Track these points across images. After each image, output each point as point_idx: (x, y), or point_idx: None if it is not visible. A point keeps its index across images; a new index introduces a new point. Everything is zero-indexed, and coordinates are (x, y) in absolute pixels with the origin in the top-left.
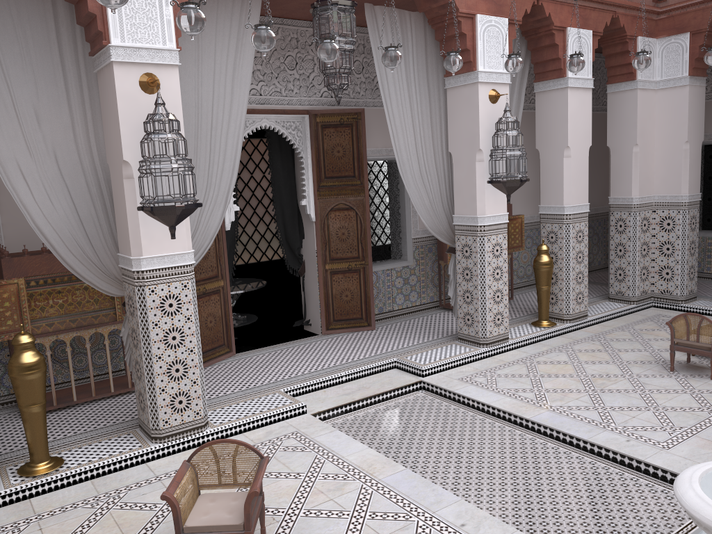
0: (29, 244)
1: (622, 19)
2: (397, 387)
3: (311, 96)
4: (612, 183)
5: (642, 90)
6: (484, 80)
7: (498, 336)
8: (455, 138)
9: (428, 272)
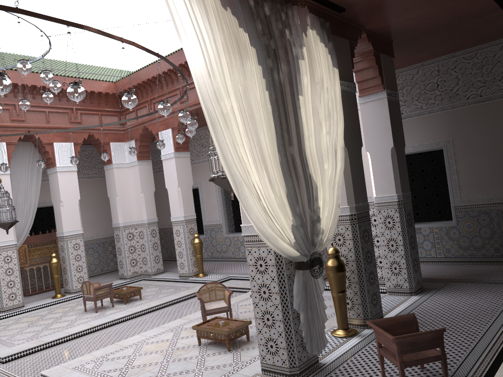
0: None
1: (97, 135)
2: None
3: None
4: (112, 215)
5: (117, 168)
6: None
7: (13, 306)
8: None
9: None
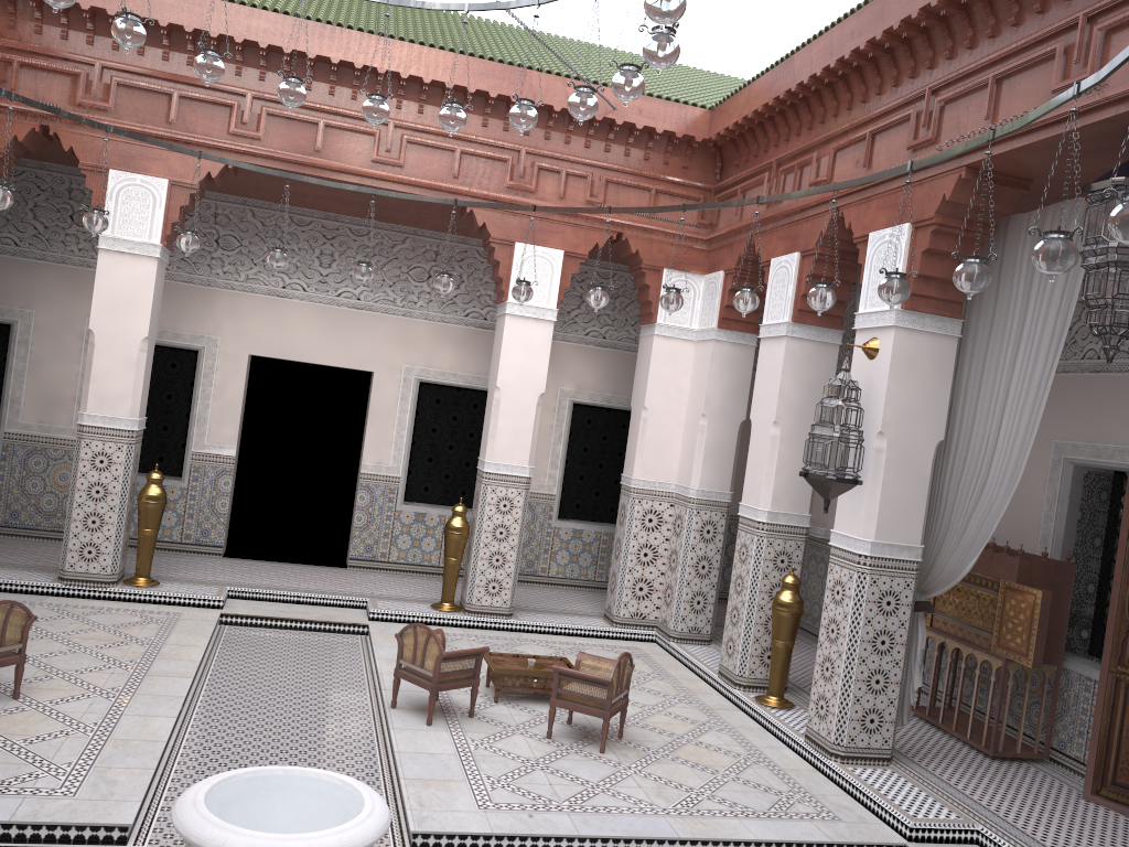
0: (1013, 540)
1: None
2: None
3: None
4: None
5: None
6: None
7: None
8: None
9: None
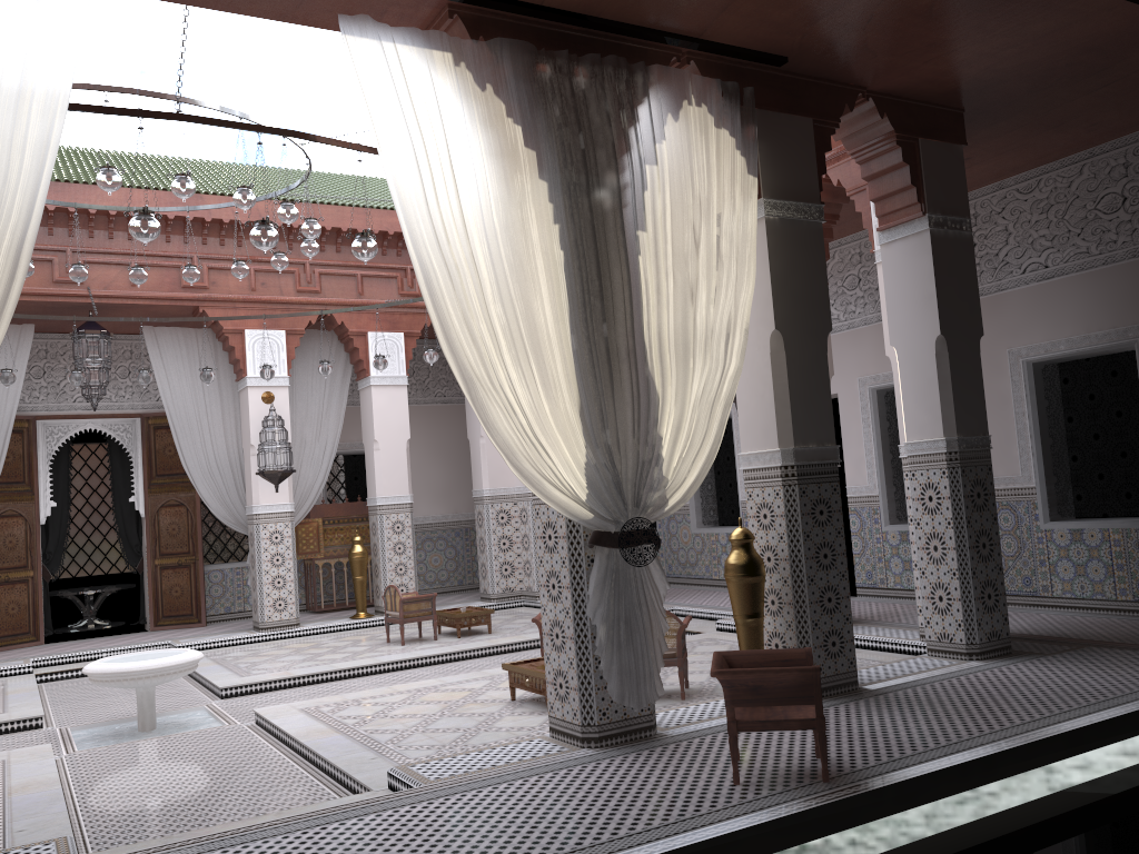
0: None
1: None
2: None
3: (145, 401)
4: (473, 475)
5: None
6: (255, 384)
7: (280, 621)
8: (244, 435)
9: None
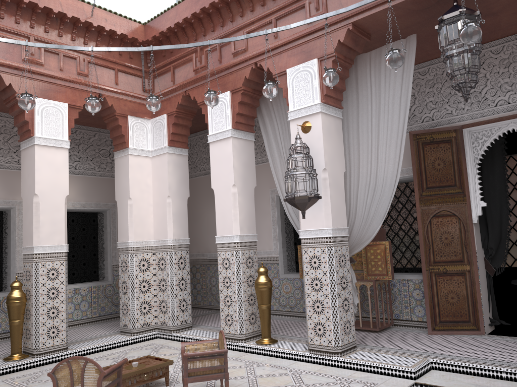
0: None
1: None
2: None
3: None
4: None
5: None
6: None
7: None
8: None
9: None
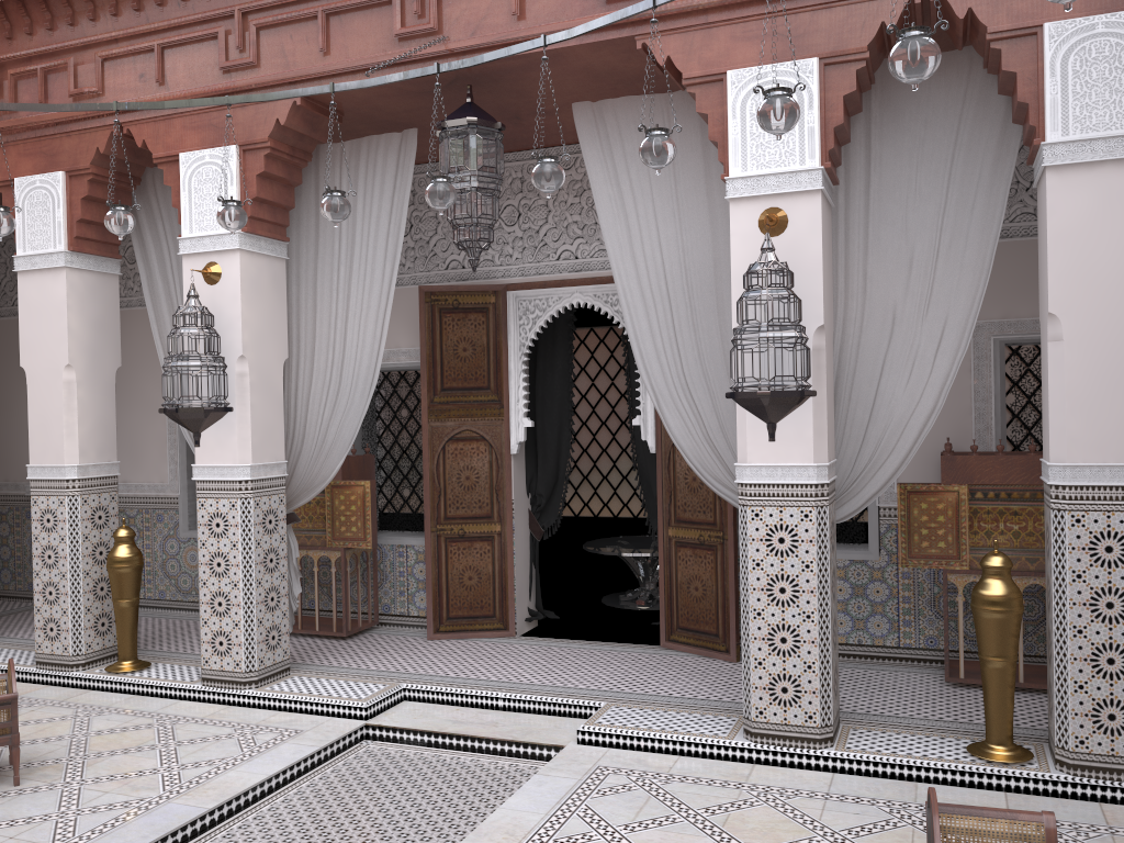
0: None
1: None
2: (515, 740)
3: None
4: None
5: None
6: (744, 193)
7: (782, 726)
8: None
9: (923, 583)
